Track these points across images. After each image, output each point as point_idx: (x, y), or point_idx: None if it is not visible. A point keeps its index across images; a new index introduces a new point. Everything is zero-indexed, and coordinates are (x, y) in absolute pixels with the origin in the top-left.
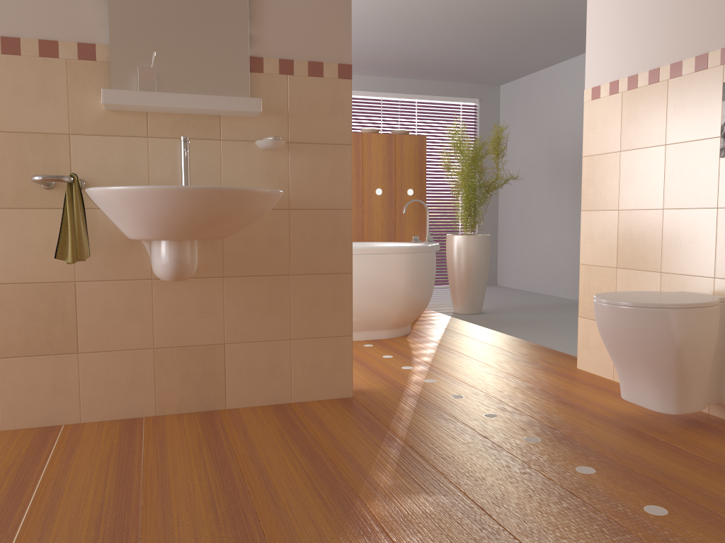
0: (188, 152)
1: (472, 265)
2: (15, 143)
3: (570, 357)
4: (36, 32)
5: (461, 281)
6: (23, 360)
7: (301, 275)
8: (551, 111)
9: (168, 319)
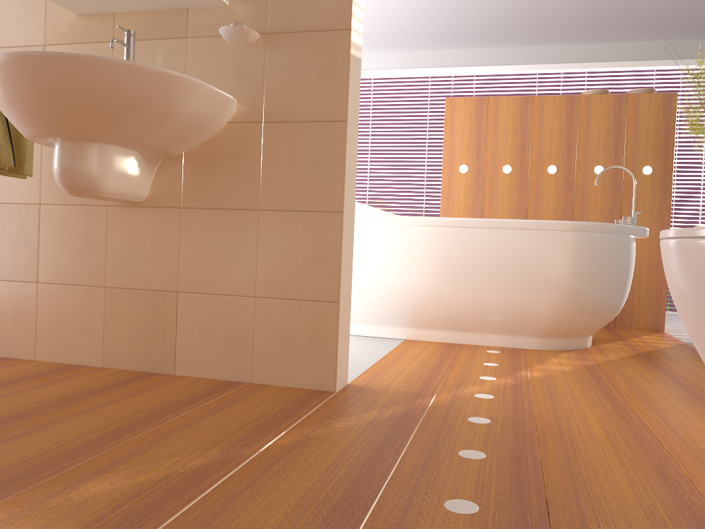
0: (130, 48)
1: None
2: None
3: None
4: None
5: None
6: None
7: (273, 211)
8: None
9: (121, 255)
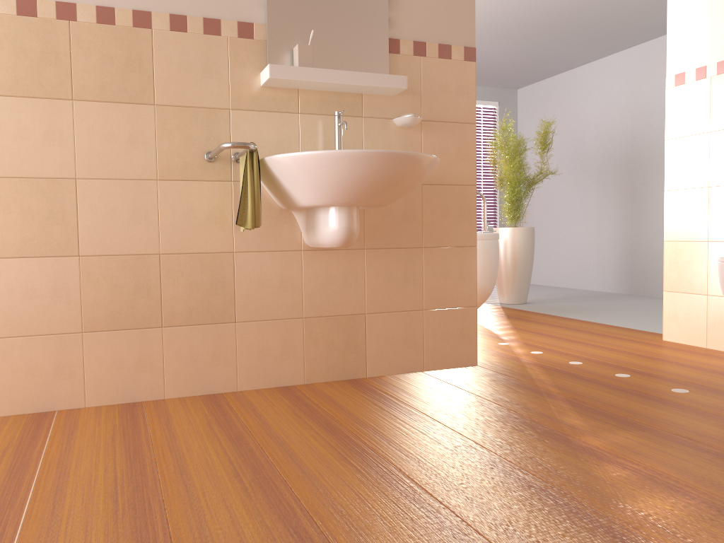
0: (342, 126)
1: (519, 256)
2: (181, 117)
3: (647, 332)
4: (201, 10)
5: (508, 272)
6: (186, 329)
7: (432, 247)
8: (574, 112)
9: (316, 290)
